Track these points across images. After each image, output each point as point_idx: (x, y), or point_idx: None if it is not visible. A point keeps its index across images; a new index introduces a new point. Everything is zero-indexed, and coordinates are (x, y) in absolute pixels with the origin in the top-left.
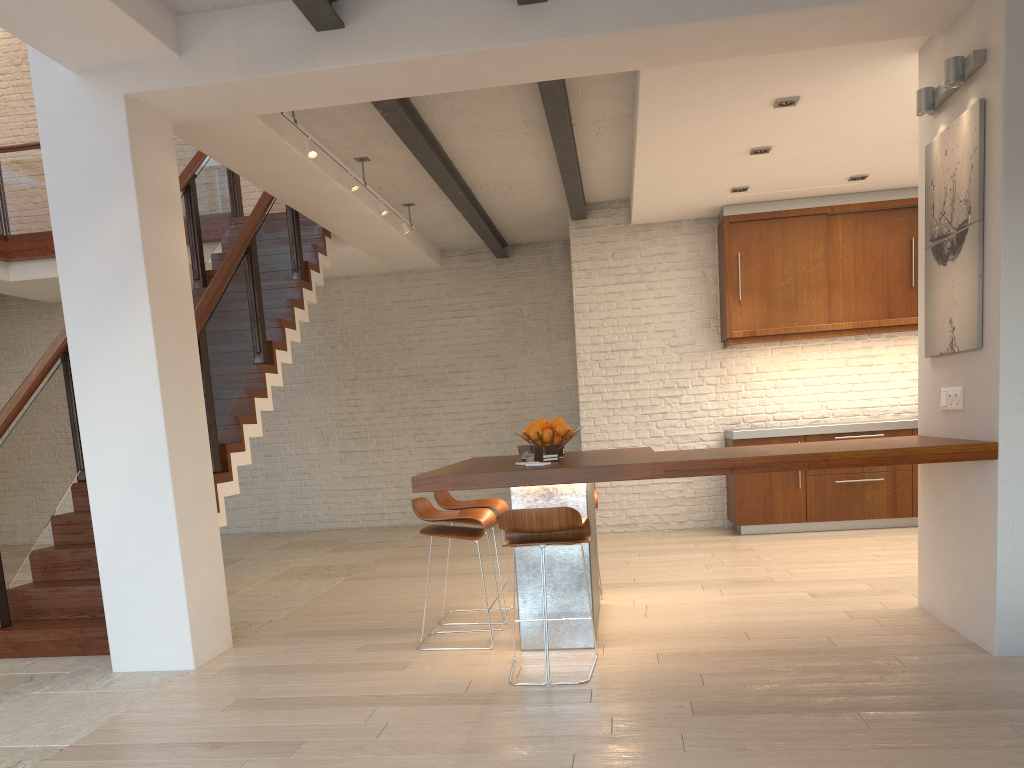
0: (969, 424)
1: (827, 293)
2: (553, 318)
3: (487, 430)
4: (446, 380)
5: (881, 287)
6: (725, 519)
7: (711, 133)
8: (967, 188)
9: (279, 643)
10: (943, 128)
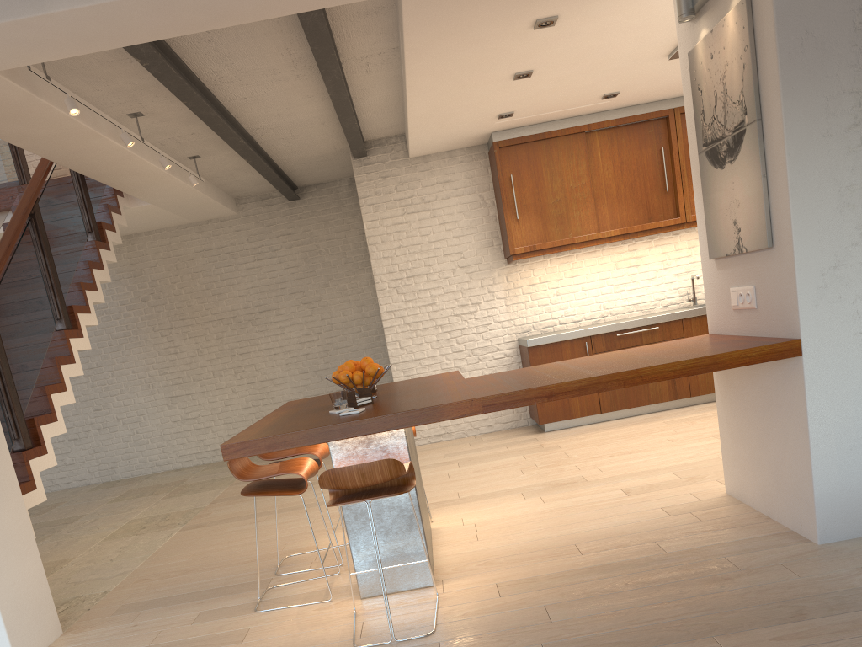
0: (765, 322)
1: (594, 204)
2: (349, 251)
3: (302, 361)
4: (258, 319)
5: (640, 194)
6: (528, 418)
7: (476, 60)
8: (740, 89)
9: (112, 622)
10: (705, 32)
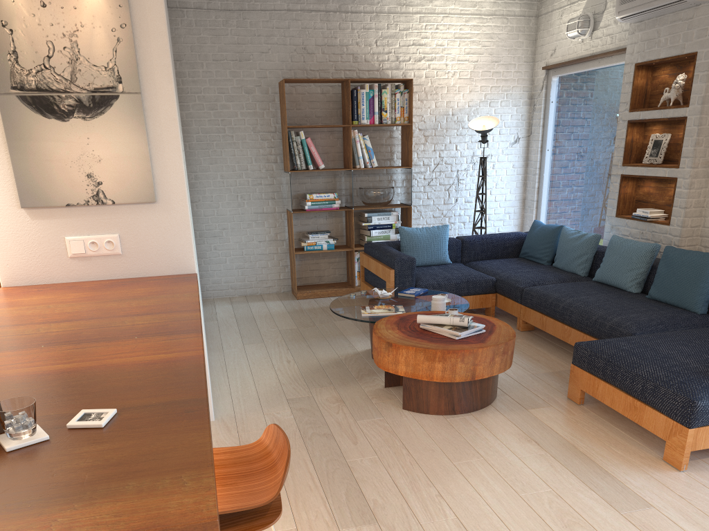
0: (138, 264)
1: None
2: None
3: None
4: None
5: None
6: None
7: None
8: (110, 57)
9: None
10: None
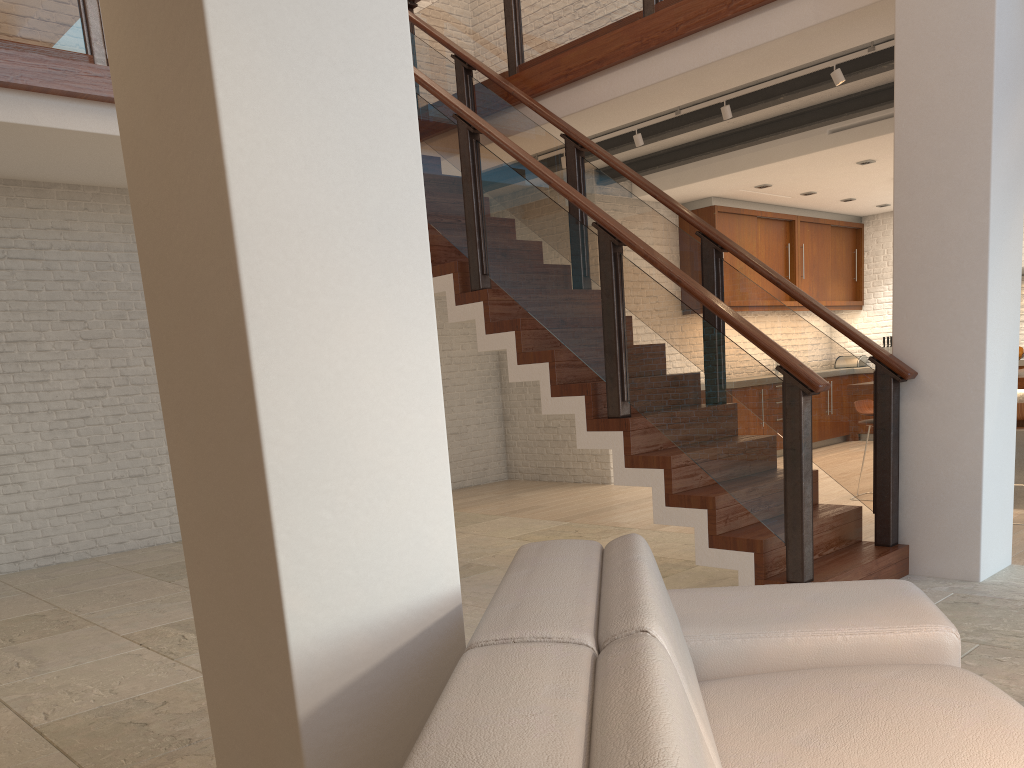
0: None
1: (757, 278)
2: None
3: None
4: None
5: None
6: None
7: None
8: None
9: None
10: None
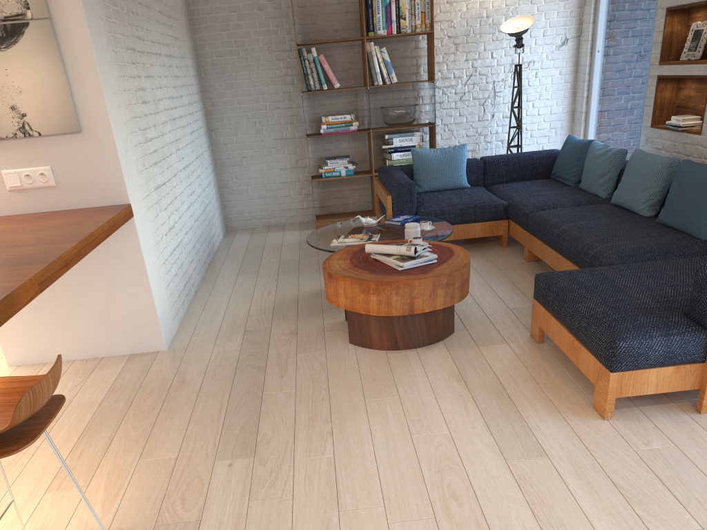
0: (73, 196)
1: None
2: None
3: None
4: None
5: None
6: None
7: None
8: None
9: None
10: None
